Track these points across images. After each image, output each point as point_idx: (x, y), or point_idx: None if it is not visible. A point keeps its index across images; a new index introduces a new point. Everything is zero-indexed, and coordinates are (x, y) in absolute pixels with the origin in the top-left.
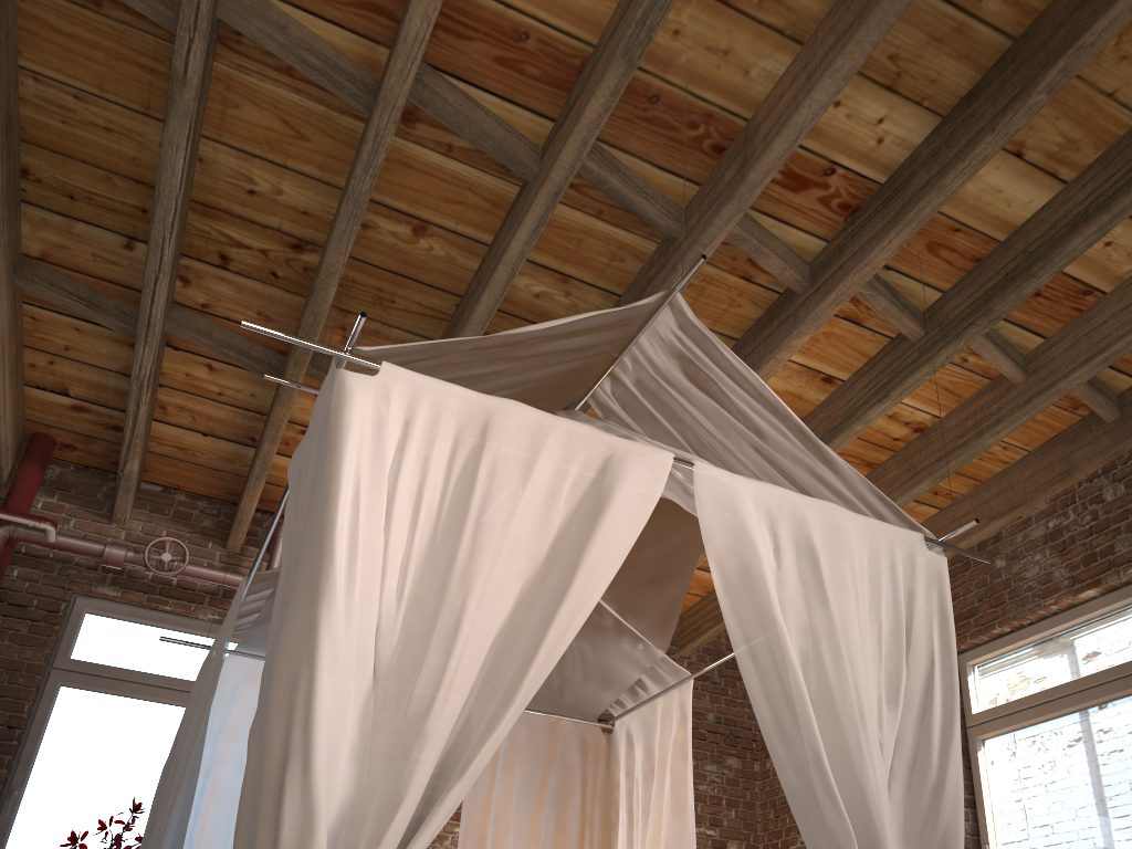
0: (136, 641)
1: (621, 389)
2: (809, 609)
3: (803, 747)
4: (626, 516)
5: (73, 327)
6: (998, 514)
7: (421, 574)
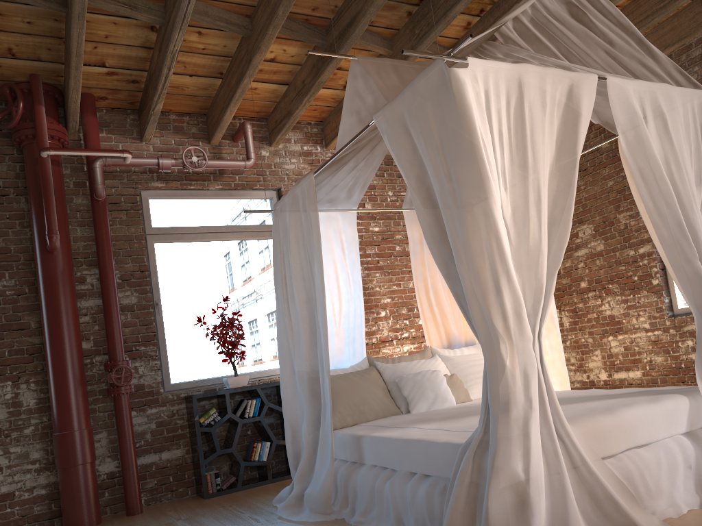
0: (182, 210)
1: (519, 24)
2: (663, 147)
3: (671, 218)
4: (584, 118)
5: (112, 22)
6: (671, 44)
7: (510, 174)
